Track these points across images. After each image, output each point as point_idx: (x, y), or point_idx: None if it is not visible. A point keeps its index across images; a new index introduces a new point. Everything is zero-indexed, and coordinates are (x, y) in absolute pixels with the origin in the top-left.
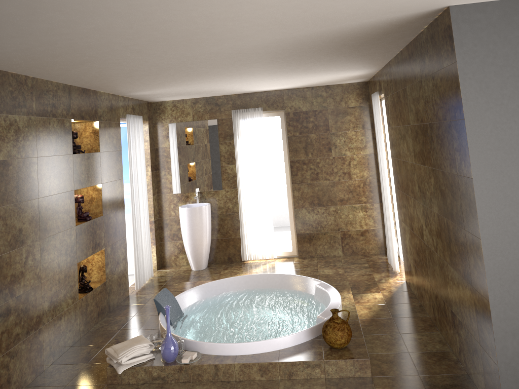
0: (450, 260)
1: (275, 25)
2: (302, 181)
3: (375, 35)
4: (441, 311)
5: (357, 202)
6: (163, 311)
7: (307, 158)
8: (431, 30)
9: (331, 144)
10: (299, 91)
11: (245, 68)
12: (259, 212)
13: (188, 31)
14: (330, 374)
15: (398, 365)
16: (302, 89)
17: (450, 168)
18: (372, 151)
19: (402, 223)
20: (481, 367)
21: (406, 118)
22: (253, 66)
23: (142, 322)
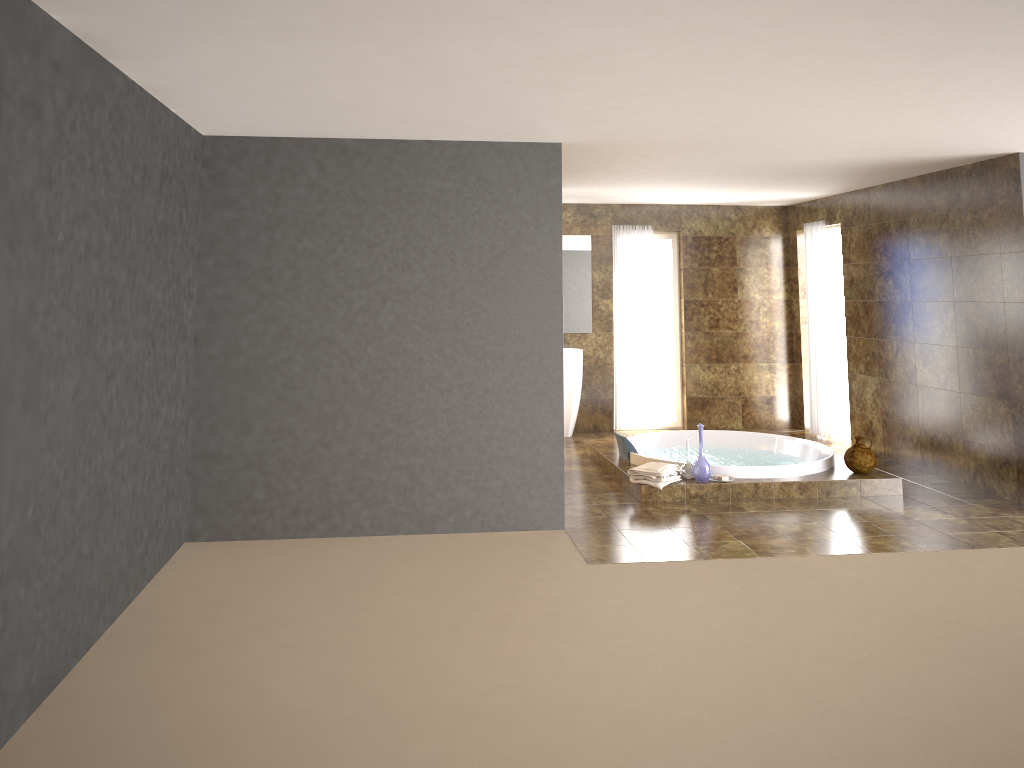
0: (972, 388)
1: (875, 149)
2: (698, 328)
3: (919, 164)
4: (941, 449)
5: (764, 361)
6: (634, 450)
7: (706, 299)
8: (979, 167)
9: (738, 283)
10: (701, 210)
11: (735, 177)
12: (641, 366)
13: (805, 145)
14: (865, 492)
15: (918, 490)
16: (705, 207)
17: (992, 298)
18: (787, 296)
19: (859, 375)
20: (1013, 473)
21: (901, 252)
22: (748, 176)
23: (585, 471)
